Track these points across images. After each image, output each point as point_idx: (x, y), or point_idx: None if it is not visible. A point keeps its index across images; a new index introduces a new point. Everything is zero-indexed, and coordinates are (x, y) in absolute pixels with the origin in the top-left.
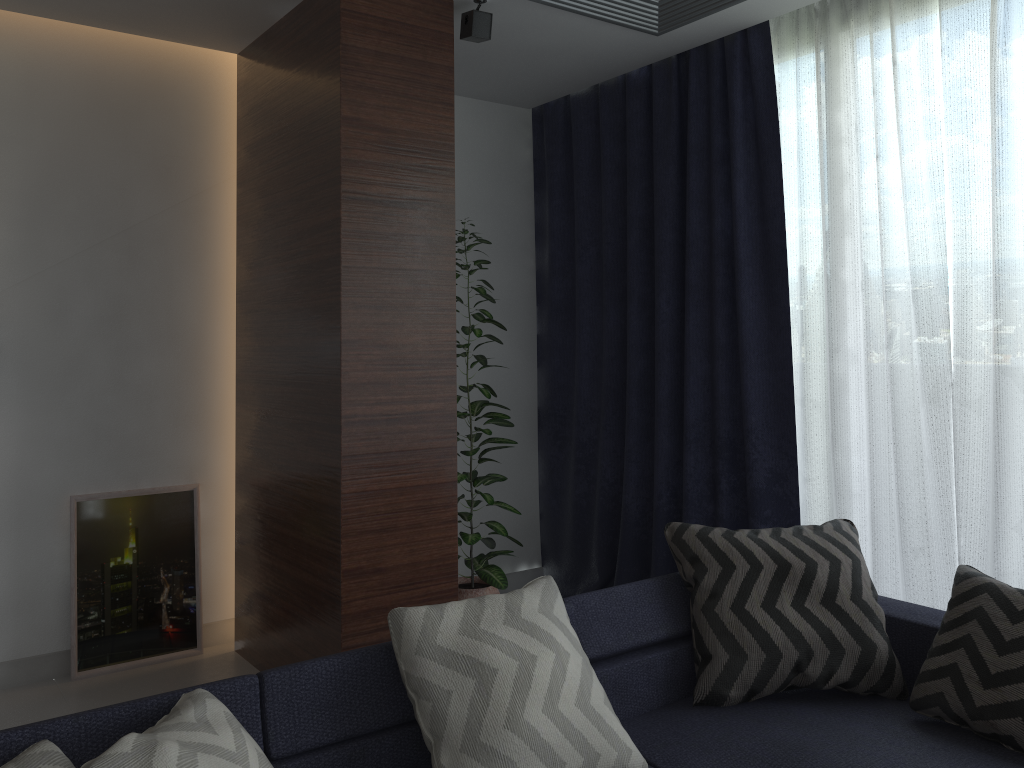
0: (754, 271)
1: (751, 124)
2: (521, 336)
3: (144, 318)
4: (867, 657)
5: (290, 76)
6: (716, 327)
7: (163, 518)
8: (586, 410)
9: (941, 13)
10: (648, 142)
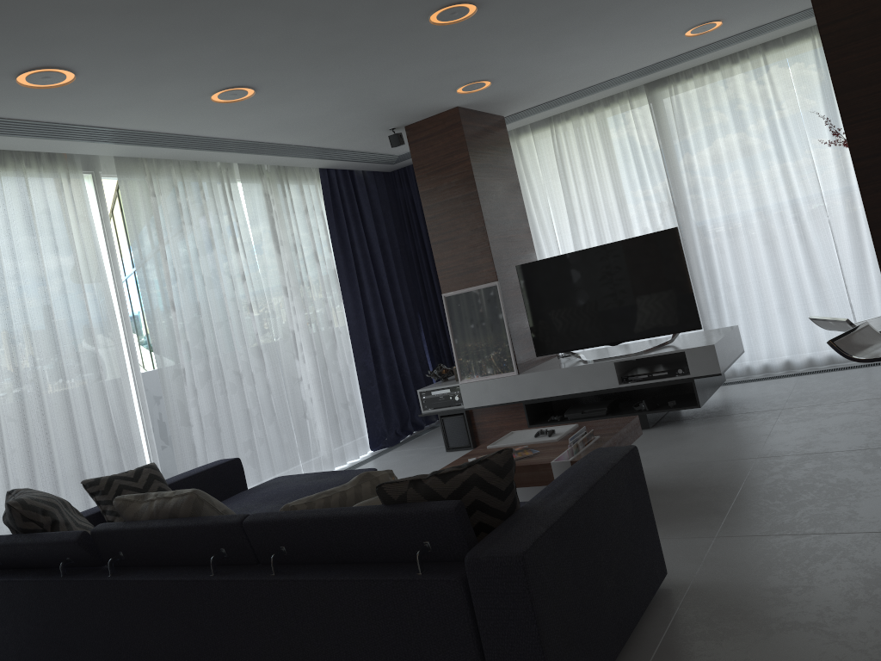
0: None
1: None
2: None
3: None
4: None
5: None
6: None
7: None
8: None
9: None
10: None
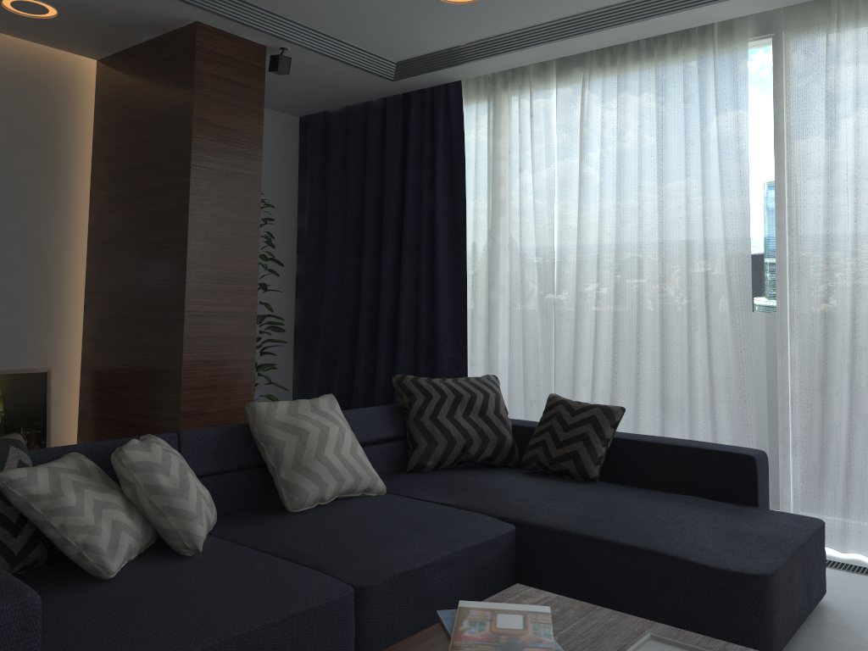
0: (446, 235)
1: (448, 143)
2: (285, 275)
3: (17, 244)
4: (501, 443)
5: (148, 83)
6: (421, 269)
7: (24, 391)
8: (330, 326)
9: (557, 90)
10: (381, 148)
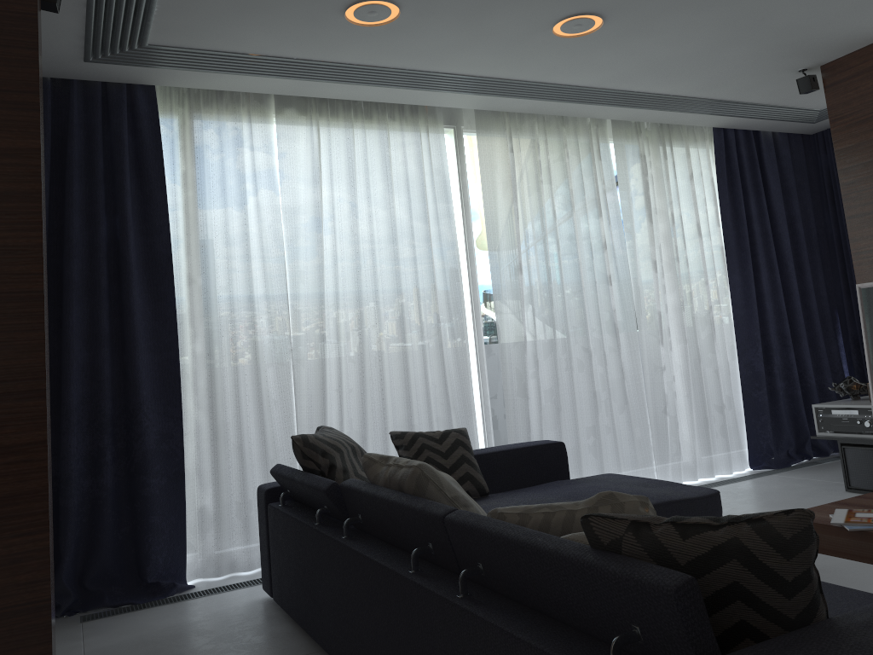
0: (139, 273)
1: (131, 157)
2: None
3: None
4: None
5: None
6: (102, 319)
7: None
8: None
9: (277, 127)
10: None
